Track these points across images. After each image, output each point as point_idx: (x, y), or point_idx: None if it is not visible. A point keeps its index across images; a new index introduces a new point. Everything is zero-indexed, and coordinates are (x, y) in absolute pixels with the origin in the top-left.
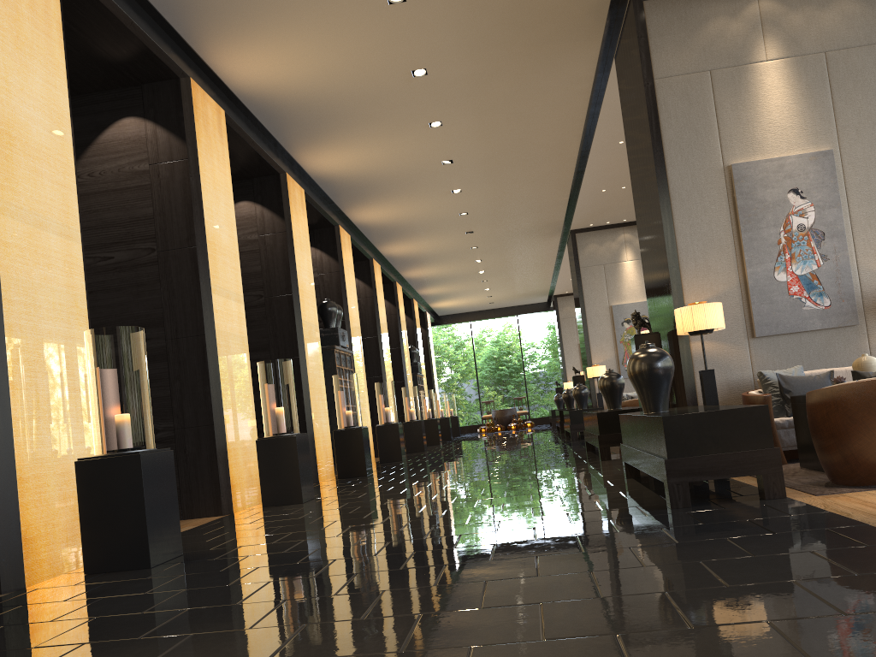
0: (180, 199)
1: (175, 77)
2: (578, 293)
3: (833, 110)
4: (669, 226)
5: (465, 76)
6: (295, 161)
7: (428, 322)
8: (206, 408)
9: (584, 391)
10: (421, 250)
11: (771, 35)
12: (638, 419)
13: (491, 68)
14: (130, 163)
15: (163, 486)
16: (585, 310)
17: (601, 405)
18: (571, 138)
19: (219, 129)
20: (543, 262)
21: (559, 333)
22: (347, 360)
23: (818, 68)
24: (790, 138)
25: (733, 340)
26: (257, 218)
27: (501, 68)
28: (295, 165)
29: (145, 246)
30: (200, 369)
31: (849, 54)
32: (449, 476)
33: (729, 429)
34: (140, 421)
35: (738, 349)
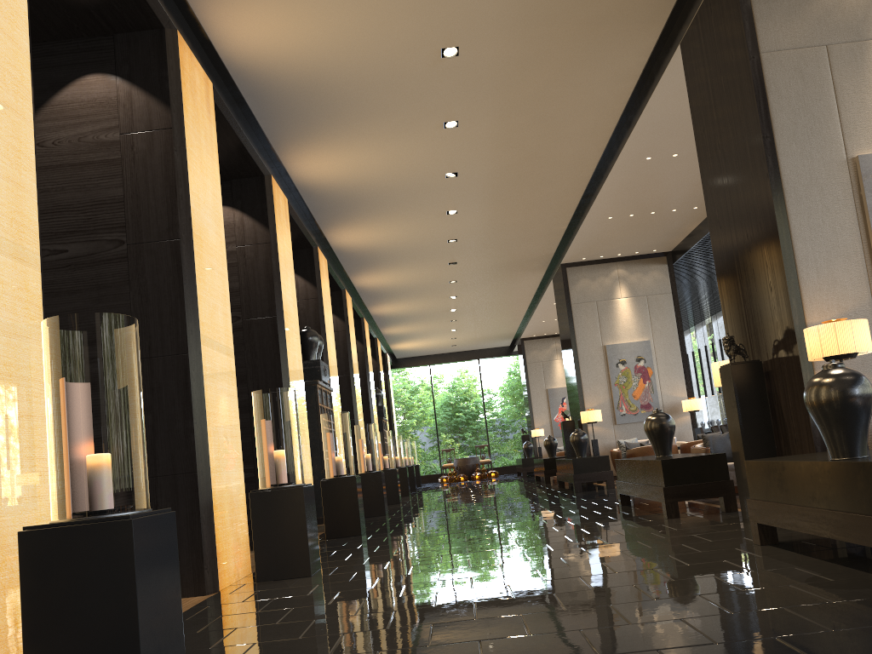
0: (159, 179)
1: (159, 26)
2: (570, 332)
3: None
4: (784, 228)
5: (500, 61)
6: (281, 163)
7: (388, 365)
8: (187, 450)
9: (584, 437)
10: (396, 282)
11: None
12: (825, 467)
13: (532, 53)
14: (94, 132)
15: (162, 570)
16: (577, 349)
17: (597, 453)
18: (592, 152)
19: (207, 103)
20: (519, 301)
21: (526, 377)
22: (328, 398)
23: None
24: None
25: (867, 370)
26: (236, 226)
27: (543, 54)
28: (280, 169)
29: (110, 237)
30: (180, 399)
31: None
32: (480, 538)
33: None
34: (130, 465)
35: None
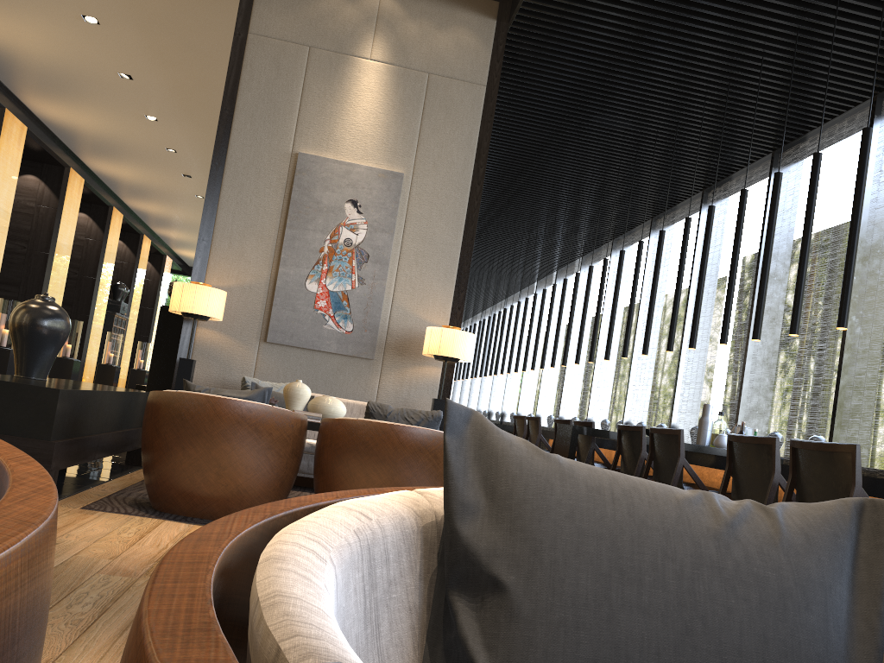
0: None
1: None
2: None
3: (419, 135)
4: (214, 195)
5: None
6: None
7: (165, 267)
8: None
9: None
10: (136, 178)
11: (382, 35)
12: None
13: None
14: None
15: None
16: None
17: None
18: None
19: None
20: None
21: None
22: None
23: (417, 87)
24: (368, 147)
25: (244, 339)
26: None
27: None
28: None
29: None
30: None
31: (451, 84)
32: None
33: (4, 405)
34: None
35: (246, 349)
